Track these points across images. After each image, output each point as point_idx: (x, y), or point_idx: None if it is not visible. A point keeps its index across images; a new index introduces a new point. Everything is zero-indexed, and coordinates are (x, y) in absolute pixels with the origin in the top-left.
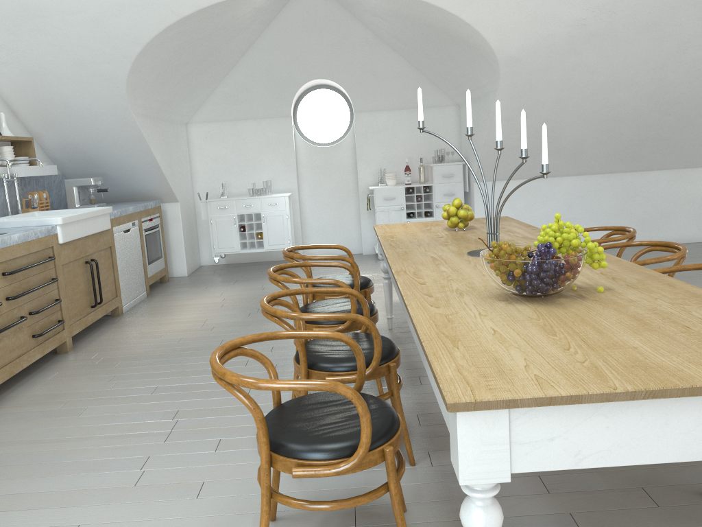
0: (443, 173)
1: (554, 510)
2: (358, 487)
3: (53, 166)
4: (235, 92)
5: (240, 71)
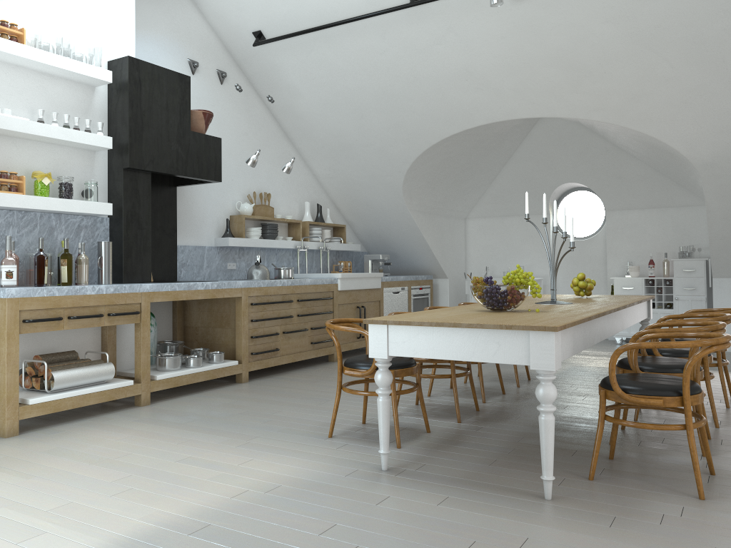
0: (683, 267)
1: (507, 446)
2: (418, 423)
3: (357, 245)
4: (501, 194)
5: (503, 178)
